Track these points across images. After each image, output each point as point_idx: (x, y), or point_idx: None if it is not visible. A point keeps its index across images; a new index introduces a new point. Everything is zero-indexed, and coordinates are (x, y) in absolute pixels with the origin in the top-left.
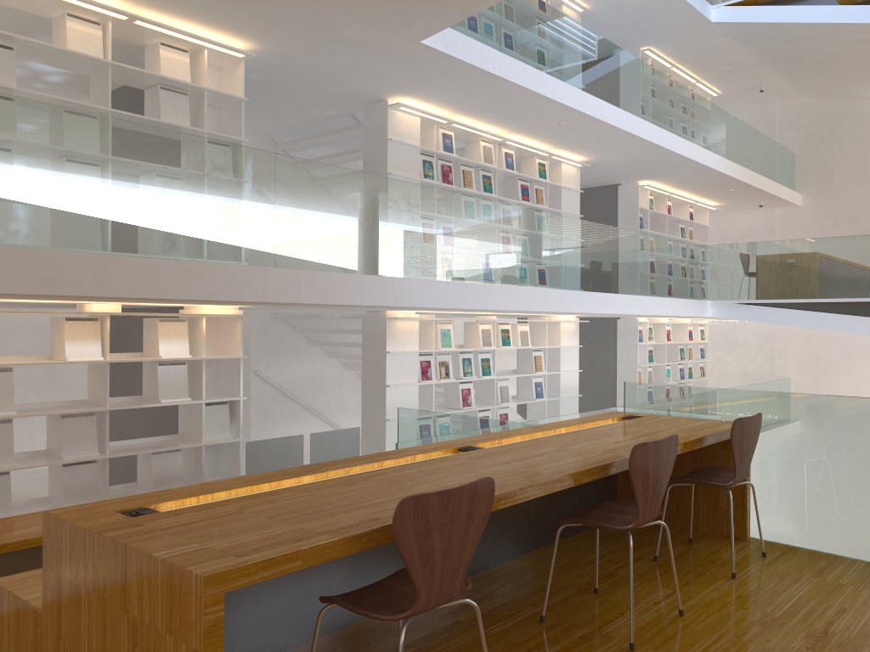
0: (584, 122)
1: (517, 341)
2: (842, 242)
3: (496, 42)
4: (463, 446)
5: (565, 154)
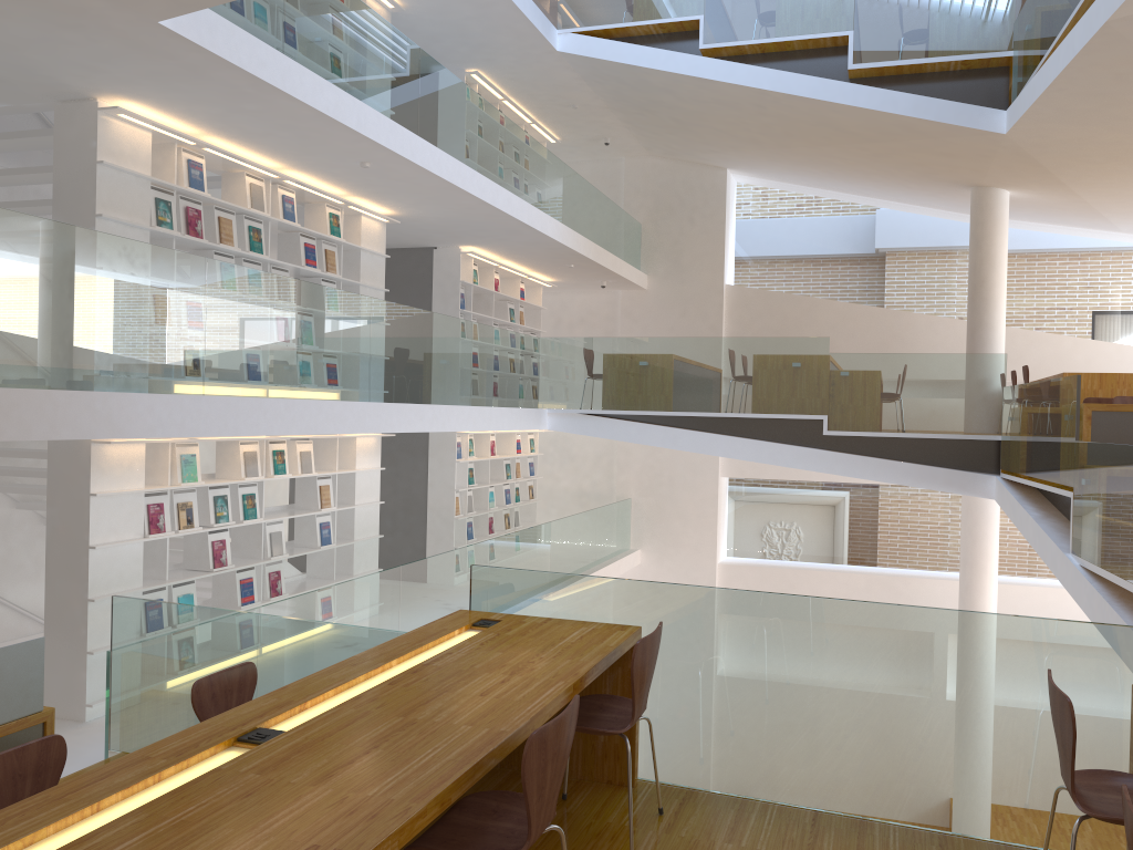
0: (398, 167)
1: (296, 466)
2: (700, 344)
3: (277, 38)
4: (244, 730)
5: (367, 204)
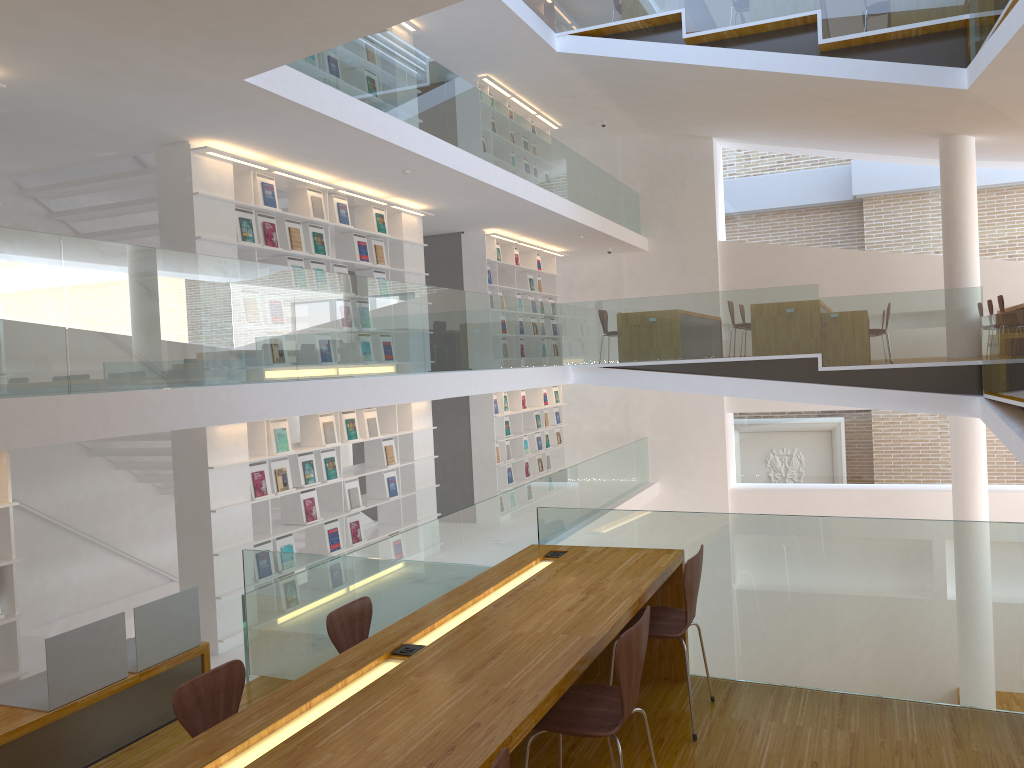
0: (433, 171)
1: (365, 431)
2: (702, 299)
3: (332, 77)
4: (395, 646)
5: (405, 203)
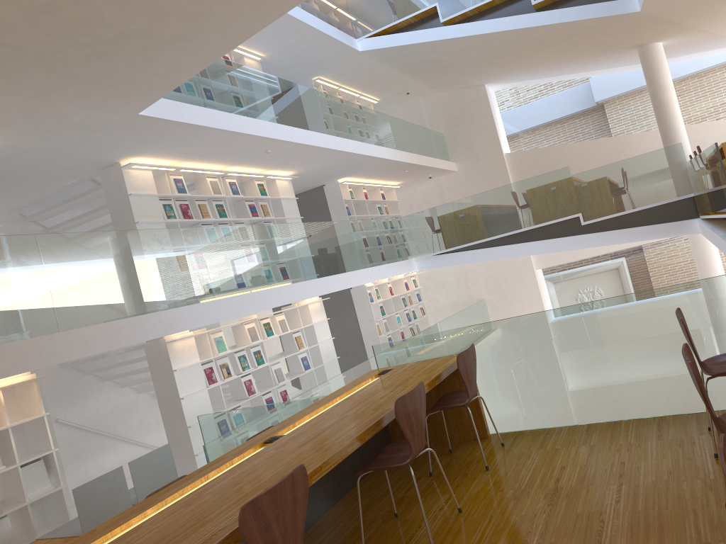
0: (285, 147)
1: (279, 329)
2: (492, 194)
3: (200, 100)
4: (267, 438)
5: (277, 173)
